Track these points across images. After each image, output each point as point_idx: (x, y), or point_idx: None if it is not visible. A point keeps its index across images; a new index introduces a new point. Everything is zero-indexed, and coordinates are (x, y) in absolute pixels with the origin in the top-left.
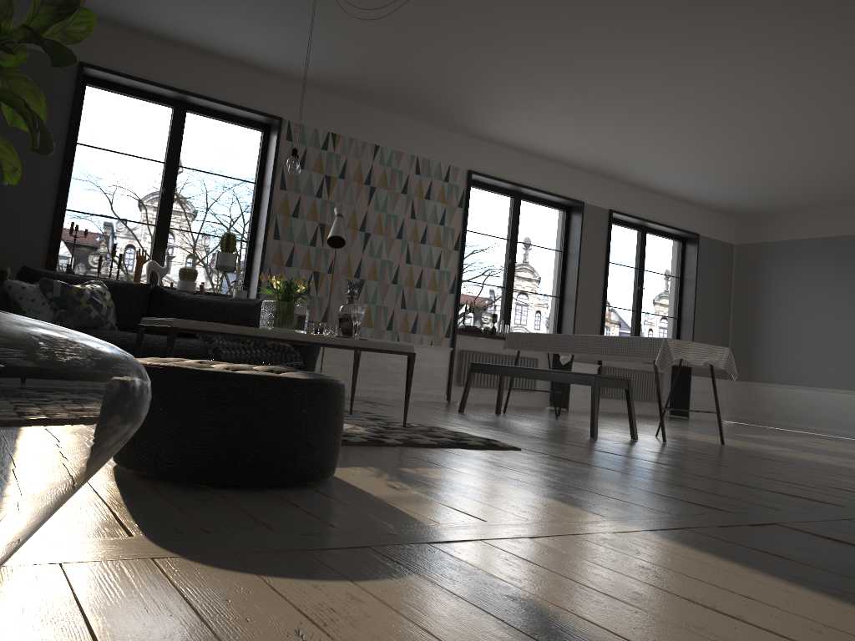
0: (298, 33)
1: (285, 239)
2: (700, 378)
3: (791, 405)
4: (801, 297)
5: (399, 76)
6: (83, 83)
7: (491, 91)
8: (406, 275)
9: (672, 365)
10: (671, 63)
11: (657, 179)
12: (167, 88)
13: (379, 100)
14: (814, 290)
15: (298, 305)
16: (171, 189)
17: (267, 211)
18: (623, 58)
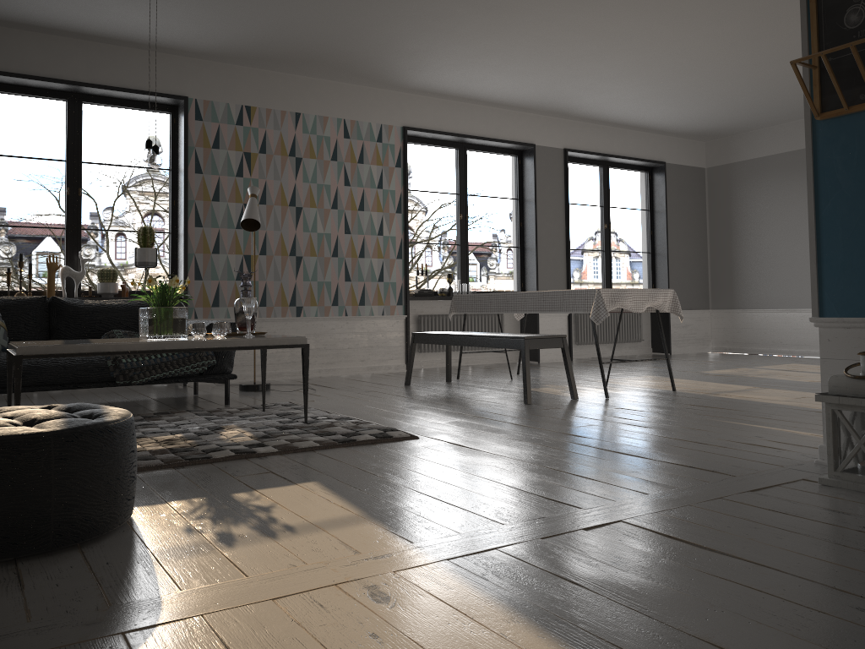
0: (176, 5)
1: (208, 226)
2: None
3: (775, 329)
4: (776, 216)
5: (301, 37)
6: None
7: (402, 41)
8: (346, 245)
9: None
10: None
11: (609, 110)
12: (53, 80)
13: (291, 64)
14: (788, 208)
15: (174, 309)
16: (77, 188)
17: (184, 198)
18: None
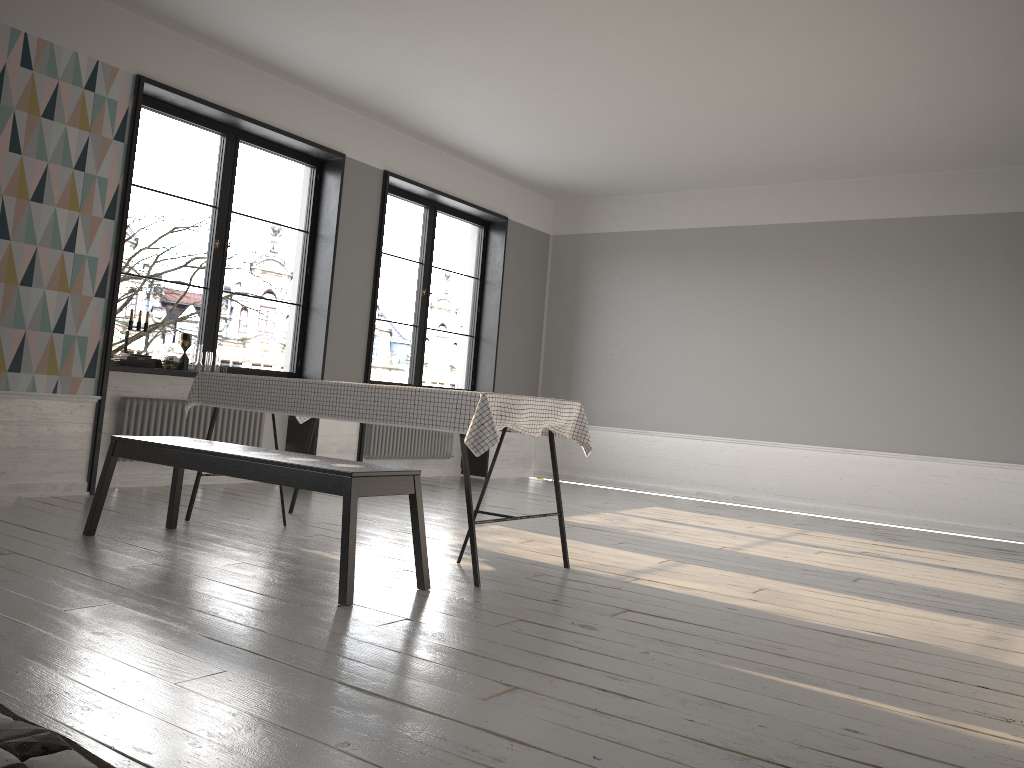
0: None
1: None
2: None
3: (618, 454)
4: (633, 309)
5: None
6: None
7: None
8: None
9: None
10: None
11: (457, 128)
12: None
13: None
14: (650, 301)
15: None
16: None
17: None
18: None
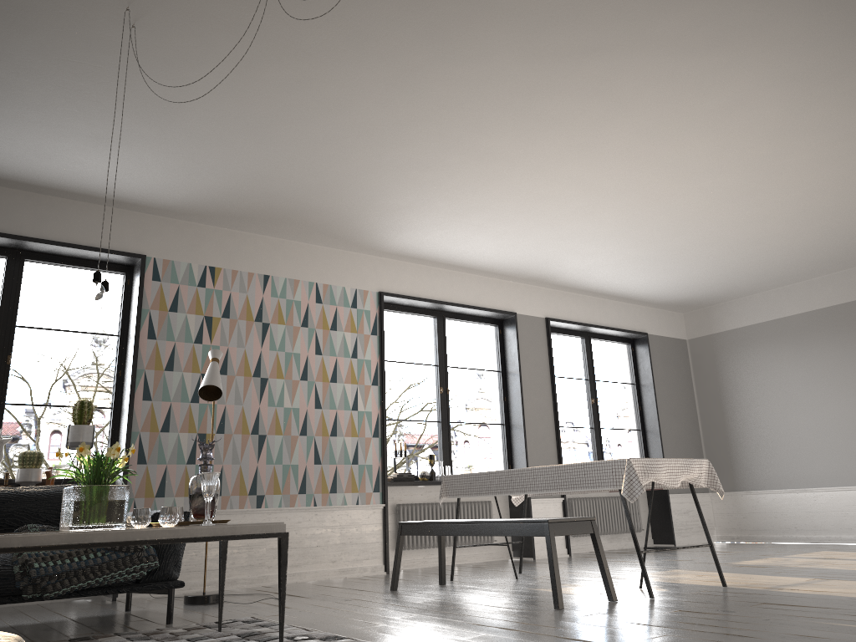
0: (142, 150)
1: (158, 399)
2: (679, 495)
3: (786, 512)
4: (769, 387)
5: (275, 190)
6: None
7: (384, 195)
8: (317, 422)
9: None
10: (577, 134)
11: (591, 277)
12: None
13: (262, 223)
14: (782, 378)
15: (111, 488)
16: (6, 355)
17: (132, 367)
18: (522, 135)
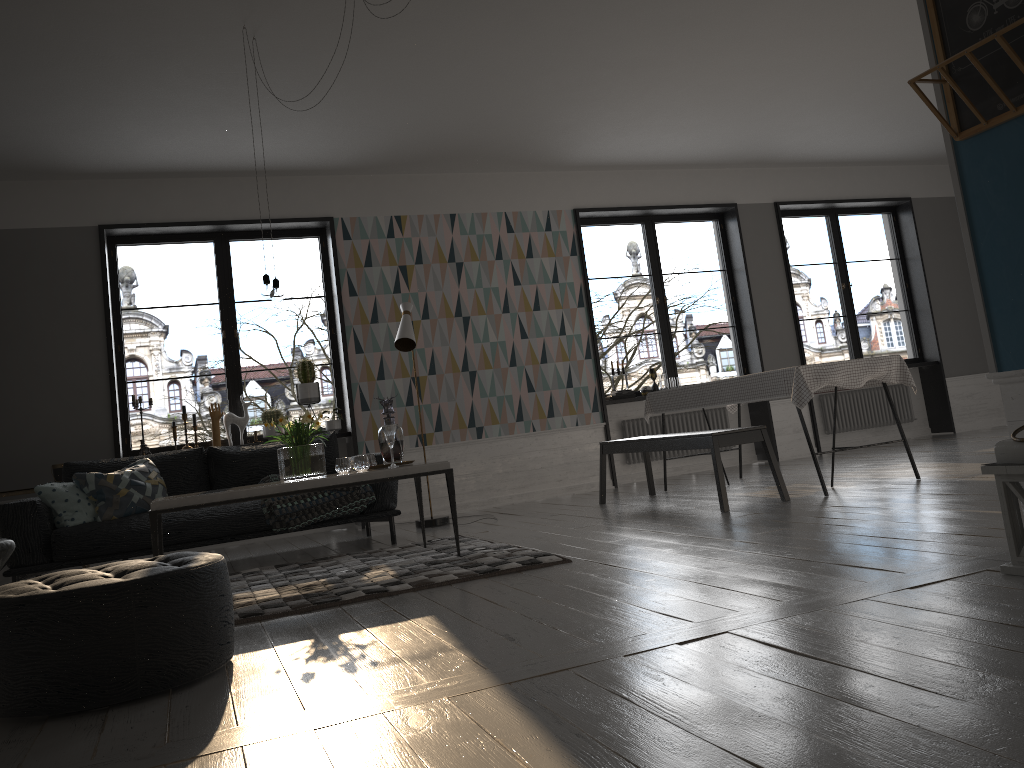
0: (301, 127)
1: (369, 351)
2: (959, 378)
3: None
4: None
5: (437, 134)
6: (113, 245)
7: (547, 118)
8: (525, 352)
9: (919, 371)
10: (726, 26)
11: (821, 149)
12: (196, 224)
13: (437, 164)
14: None
15: (309, 446)
16: (232, 330)
17: (340, 325)
18: (666, 40)
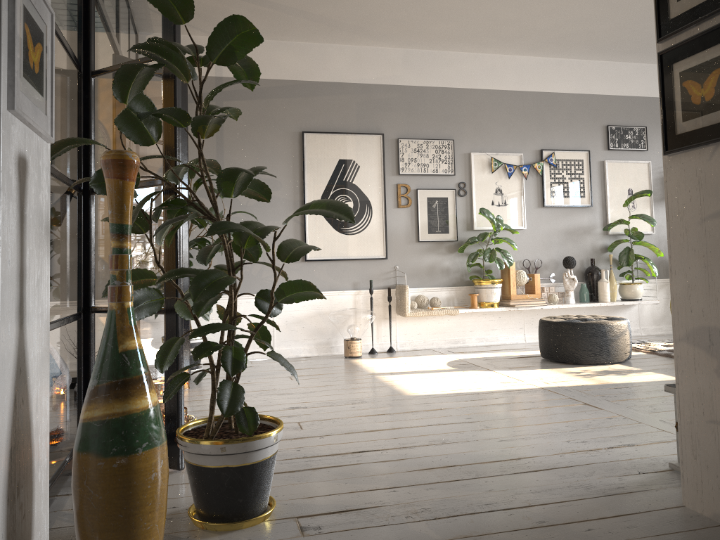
0: None
1: None
2: None
3: None
4: None
5: None
6: None
7: None
8: None
9: None
10: None
11: None
12: None
13: None
14: None
15: None
16: None
17: None
18: None
